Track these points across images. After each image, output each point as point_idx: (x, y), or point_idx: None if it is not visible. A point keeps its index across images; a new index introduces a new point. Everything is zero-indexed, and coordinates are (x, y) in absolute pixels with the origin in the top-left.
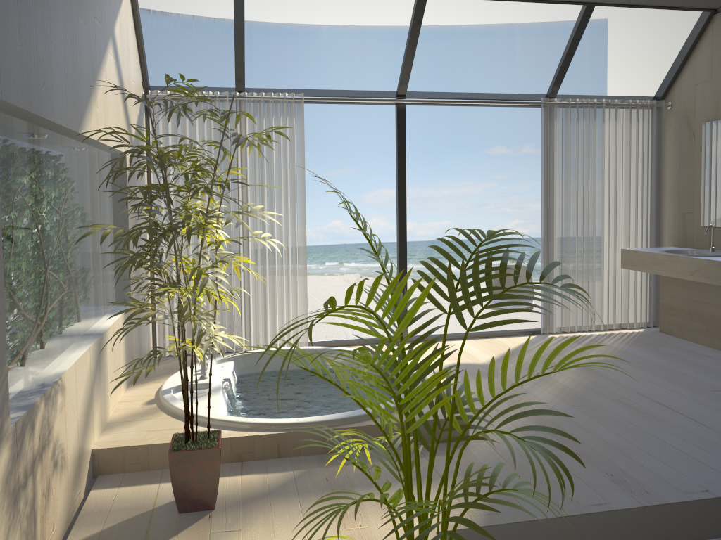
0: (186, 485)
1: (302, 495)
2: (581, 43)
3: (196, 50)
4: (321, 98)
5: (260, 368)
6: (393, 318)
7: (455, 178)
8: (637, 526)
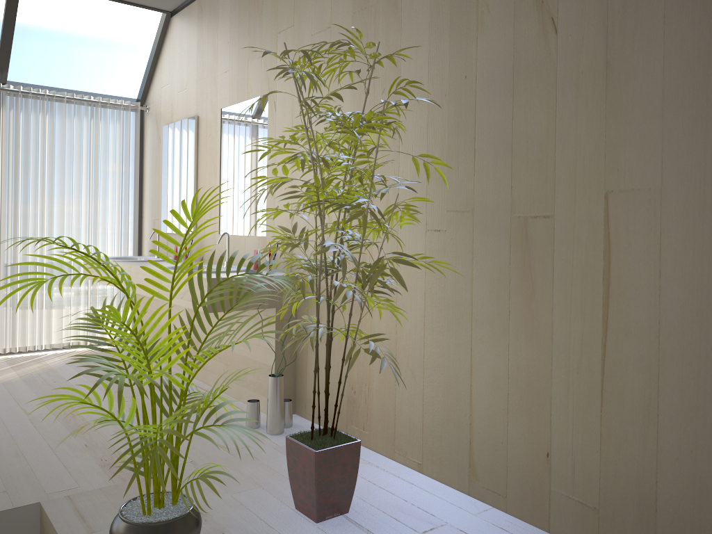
0: None
1: None
2: None
3: None
4: None
5: None
6: None
7: None
8: None
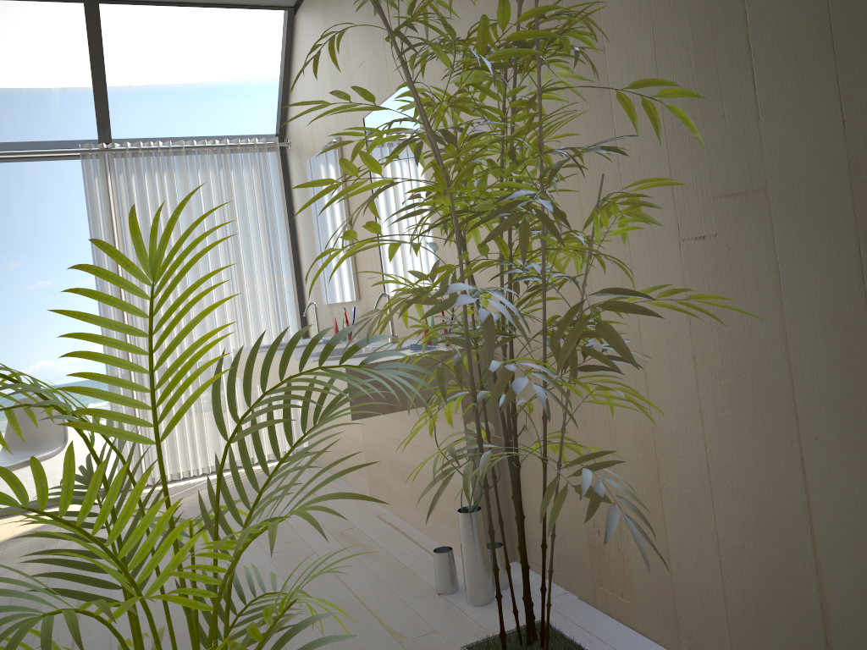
0: None
1: None
2: None
3: None
4: None
5: None
6: None
7: None
8: None
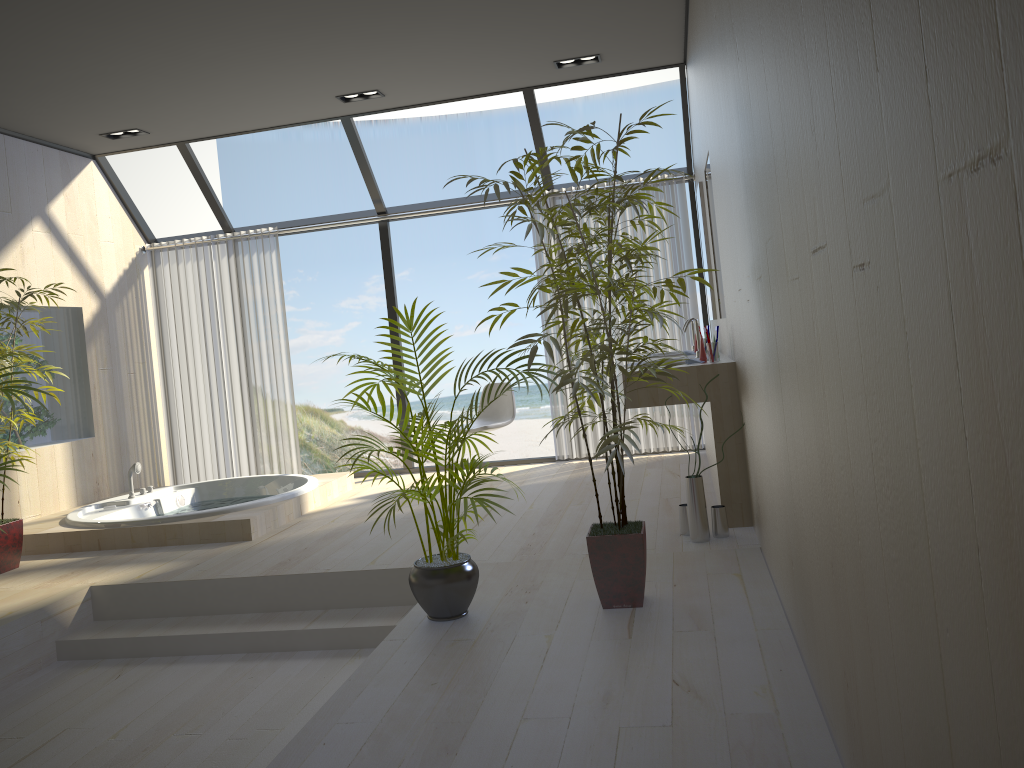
0: None
1: (64, 568)
2: None
3: (427, 157)
4: (294, 229)
5: (223, 495)
6: None
7: None
8: (251, 593)
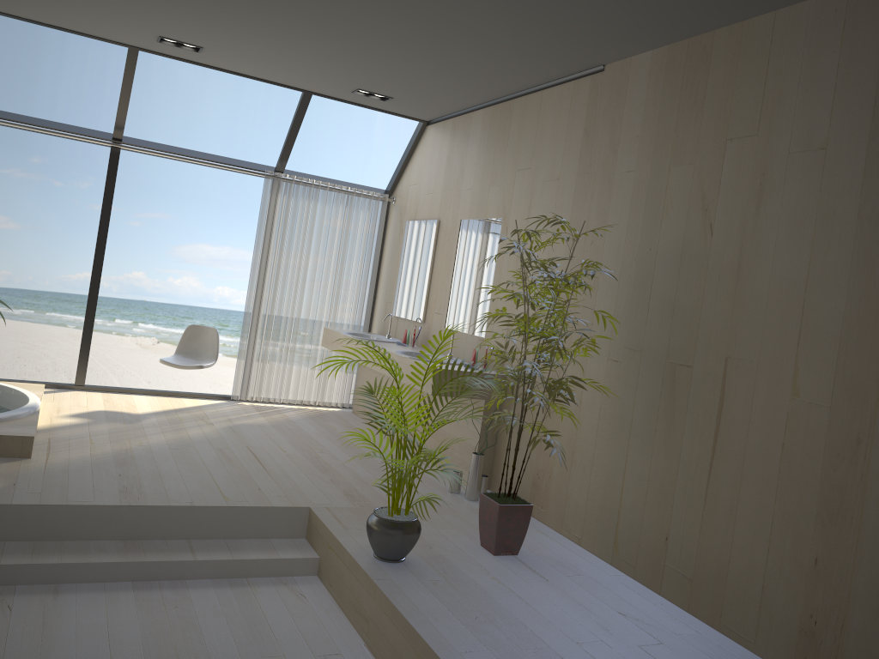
0: None
1: None
2: None
3: None
4: (20, 125)
5: None
6: None
7: None
8: (111, 521)
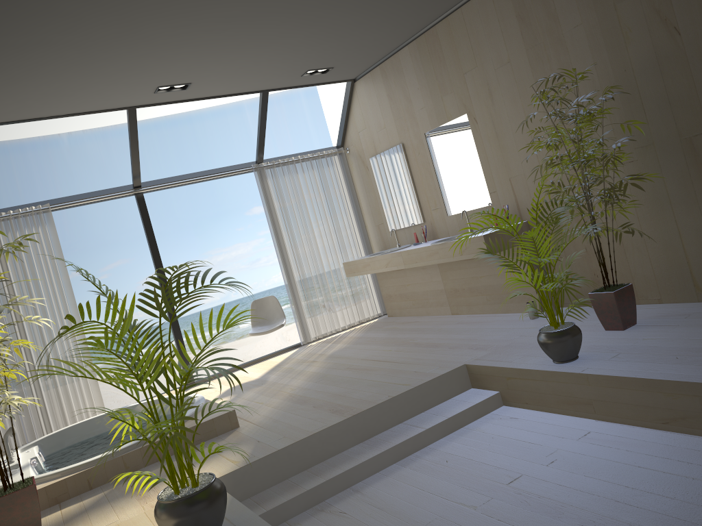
0: (13, 522)
1: (112, 501)
2: (301, 107)
3: None
4: (66, 204)
5: (65, 444)
6: (119, 325)
7: (225, 243)
8: (348, 432)
